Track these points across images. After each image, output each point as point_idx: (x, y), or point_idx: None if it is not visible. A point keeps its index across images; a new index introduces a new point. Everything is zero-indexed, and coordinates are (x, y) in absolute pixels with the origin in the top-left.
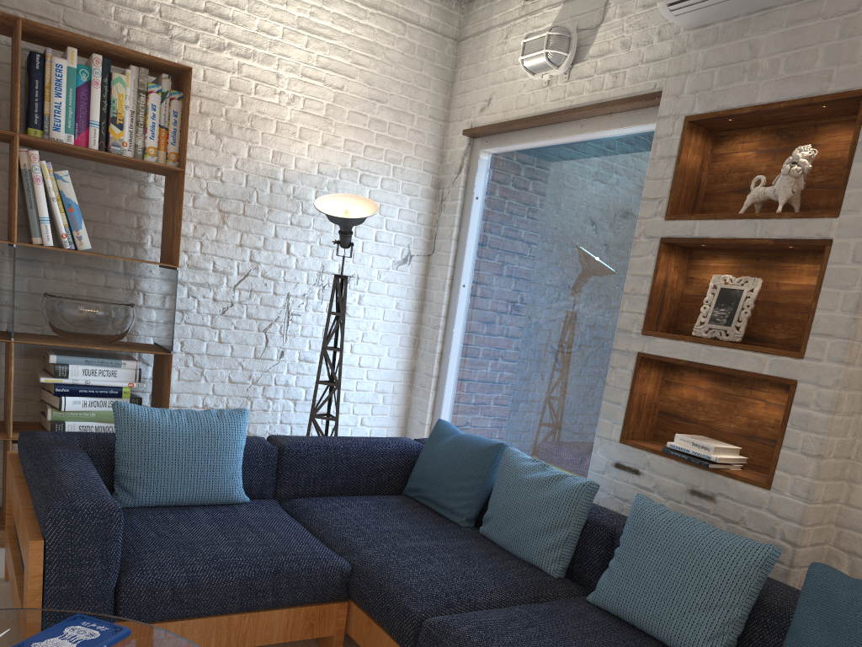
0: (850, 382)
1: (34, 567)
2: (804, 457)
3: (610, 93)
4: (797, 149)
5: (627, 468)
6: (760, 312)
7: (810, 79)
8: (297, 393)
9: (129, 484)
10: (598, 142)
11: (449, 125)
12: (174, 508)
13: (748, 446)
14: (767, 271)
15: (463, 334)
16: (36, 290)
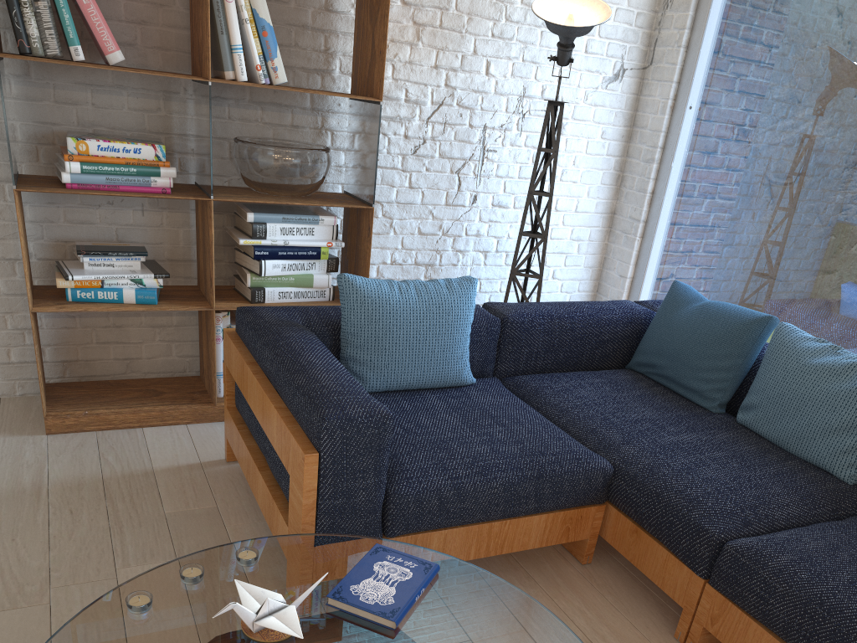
0: None
1: (309, 481)
2: None
3: None
4: None
5: None
6: None
7: None
8: (488, 243)
9: (358, 368)
10: None
11: None
12: (404, 393)
13: None
14: None
15: (683, 170)
16: (221, 134)
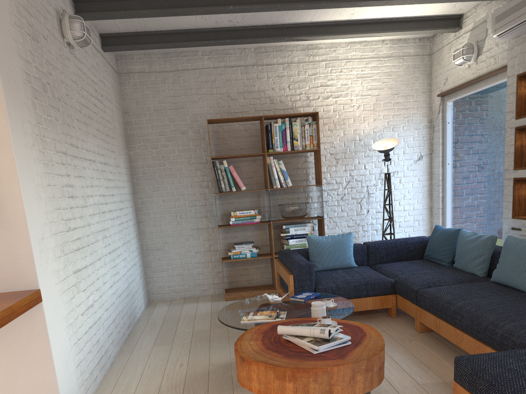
0: None
1: (291, 283)
2: None
3: (494, 66)
4: None
5: (516, 229)
6: None
7: None
8: (377, 226)
9: (314, 263)
10: (494, 87)
11: (431, 93)
12: (330, 270)
13: None
14: None
15: (451, 186)
16: (275, 204)
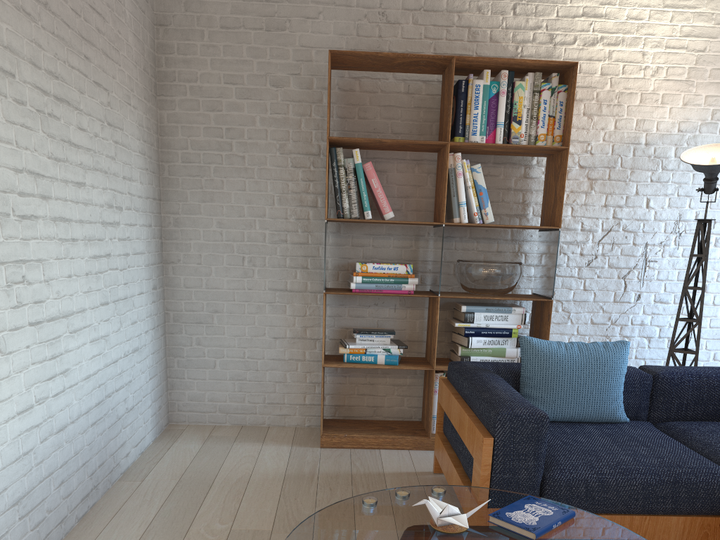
0: None
1: (486, 458)
2: None
3: None
4: None
5: None
6: None
7: None
8: (651, 331)
9: (532, 402)
10: None
11: None
12: (567, 423)
13: None
14: None
15: None
16: (449, 259)
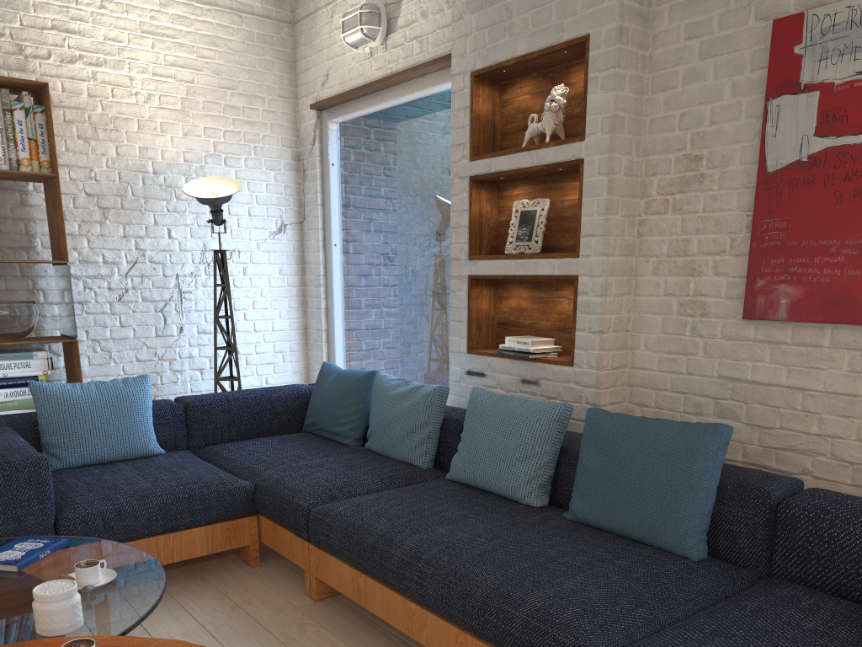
0: (614, 270)
1: None
2: (591, 334)
3: (420, 58)
4: (553, 89)
5: (476, 373)
6: (553, 226)
7: (550, 31)
8: (202, 362)
9: (55, 450)
10: (419, 101)
11: (298, 102)
12: (99, 465)
13: (562, 337)
14: (553, 192)
15: (342, 289)
16: None
